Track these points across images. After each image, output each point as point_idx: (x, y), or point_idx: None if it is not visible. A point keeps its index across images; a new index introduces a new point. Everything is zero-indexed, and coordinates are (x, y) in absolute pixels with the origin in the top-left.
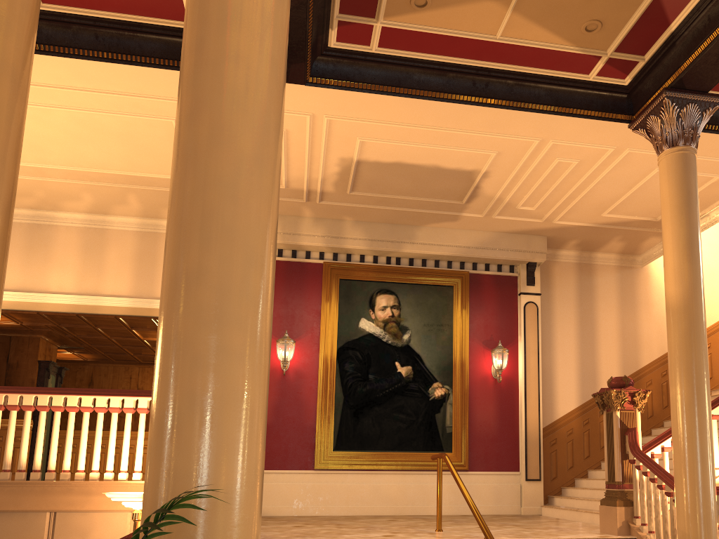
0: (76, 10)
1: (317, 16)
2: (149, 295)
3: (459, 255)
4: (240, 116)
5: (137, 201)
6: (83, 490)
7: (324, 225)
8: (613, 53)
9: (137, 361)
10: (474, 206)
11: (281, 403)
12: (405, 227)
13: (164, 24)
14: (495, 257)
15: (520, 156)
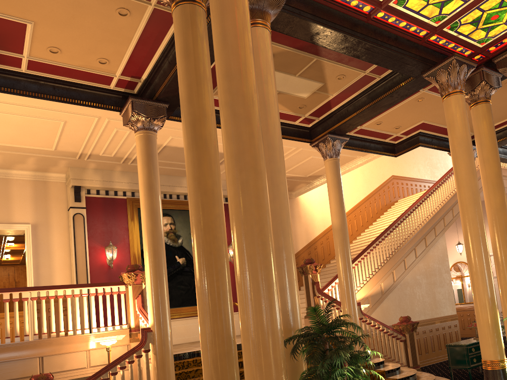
0: (47, 74)
1: None
2: (7, 221)
3: None
4: (285, 200)
5: (0, 159)
6: (58, 342)
7: (128, 176)
8: (307, 116)
9: None
10: None
11: None
12: (176, 177)
13: (96, 86)
14: (226, 194)
15: None
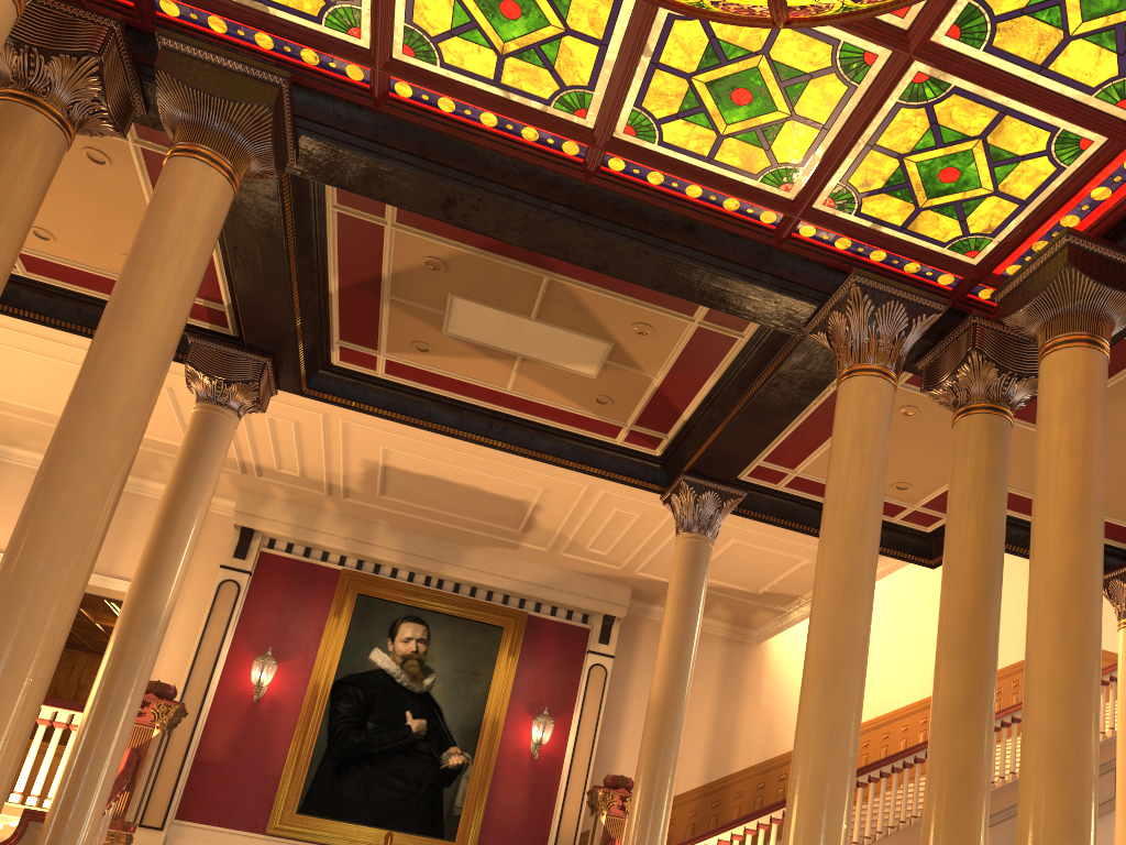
0: (63, 283)
1: (314, 339)
2: (106, 571)
3: (516, 591)
4: (61, 526)
5: None
6: None
7: (350, 524)
8: (633, 426)
9: (86, 647)
10: (534, 537)
11: (242, 738)
12: (454, 545)
13: None
14: (561, 600)
15: (573, 497)
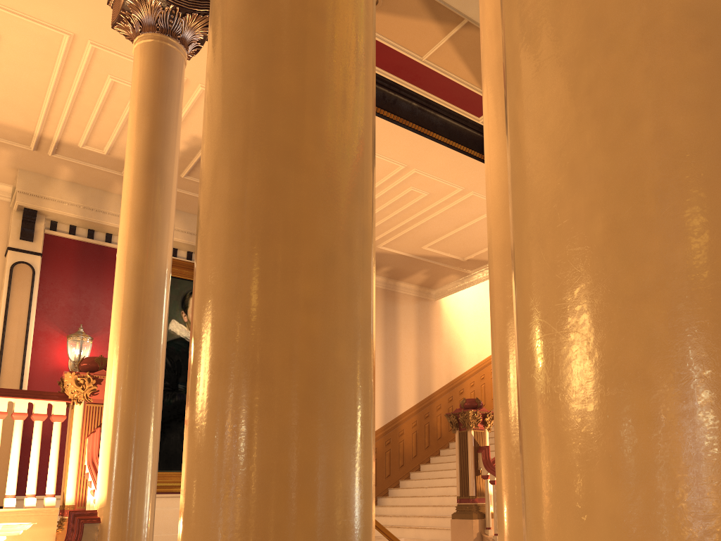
0: None
1: None
2: None
3: None
4: None
5: None
6: None
7: None
8: None
9: None
10: None
11: (67, 412)
12: None
13: None
14: None
15: (380, 178)
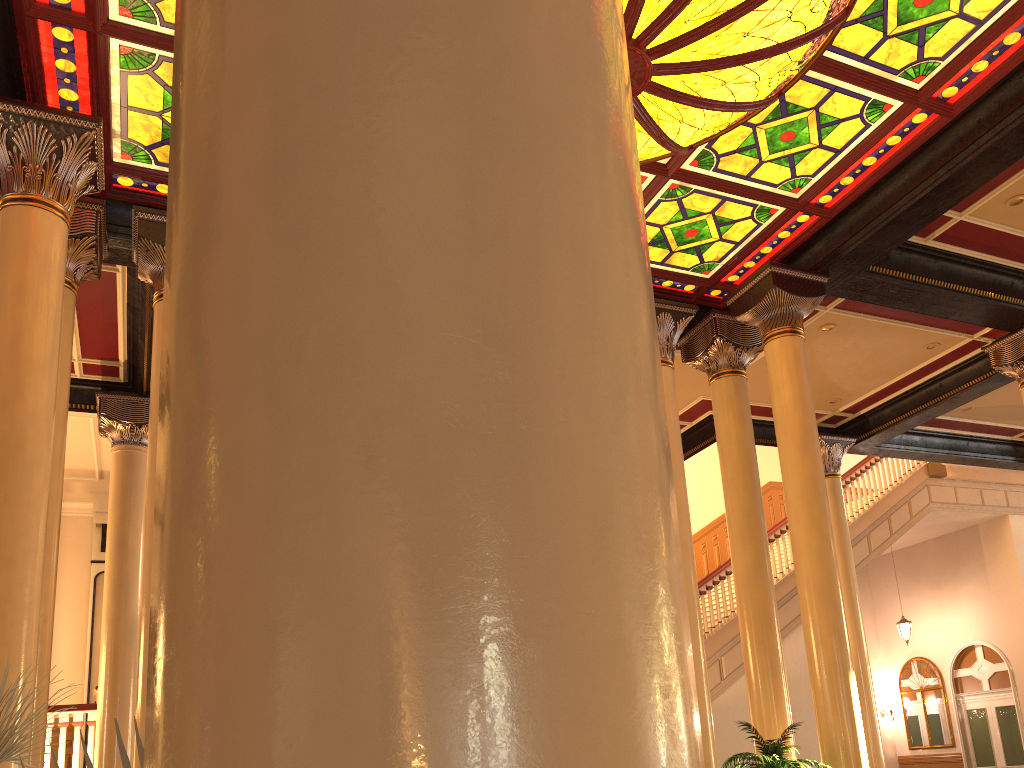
0: None
1: None
2: None
3: None
4: None
5: None
6: None
7: None
8: None
9: None
10: None
11: None
12: None
13: None
14: None
15: None
